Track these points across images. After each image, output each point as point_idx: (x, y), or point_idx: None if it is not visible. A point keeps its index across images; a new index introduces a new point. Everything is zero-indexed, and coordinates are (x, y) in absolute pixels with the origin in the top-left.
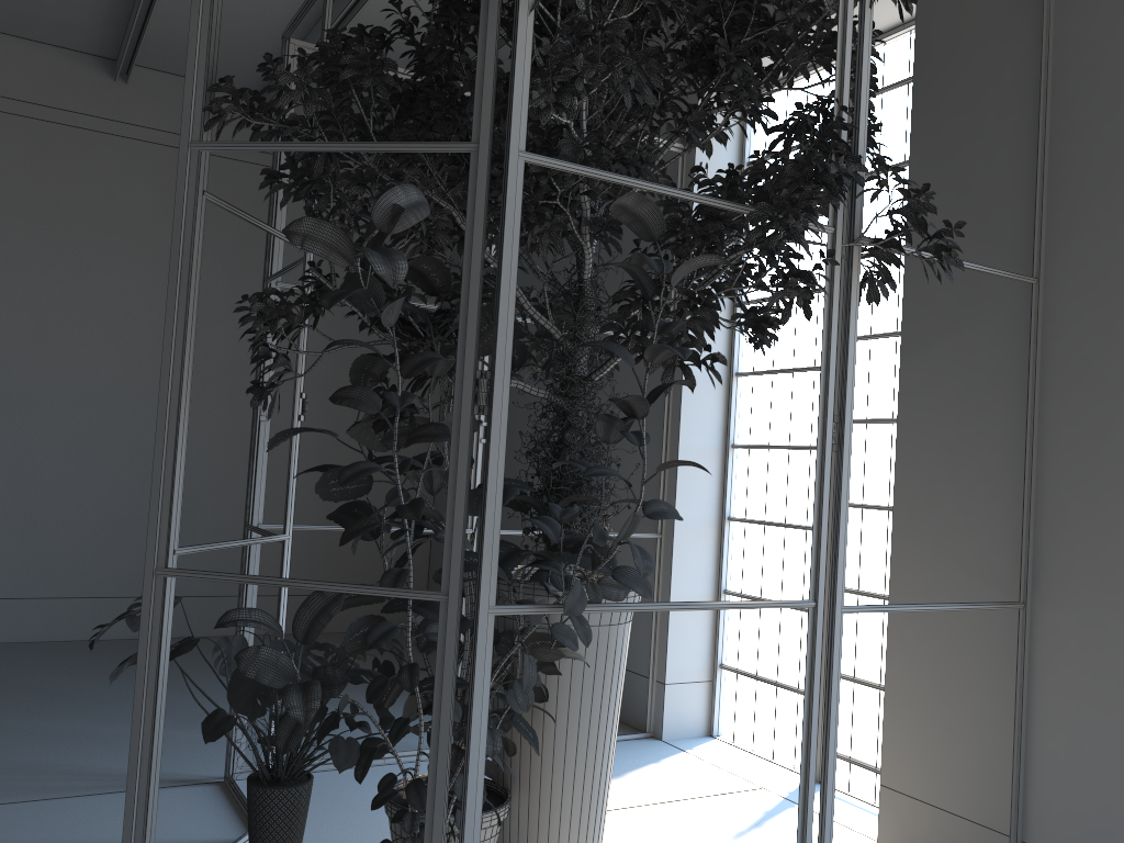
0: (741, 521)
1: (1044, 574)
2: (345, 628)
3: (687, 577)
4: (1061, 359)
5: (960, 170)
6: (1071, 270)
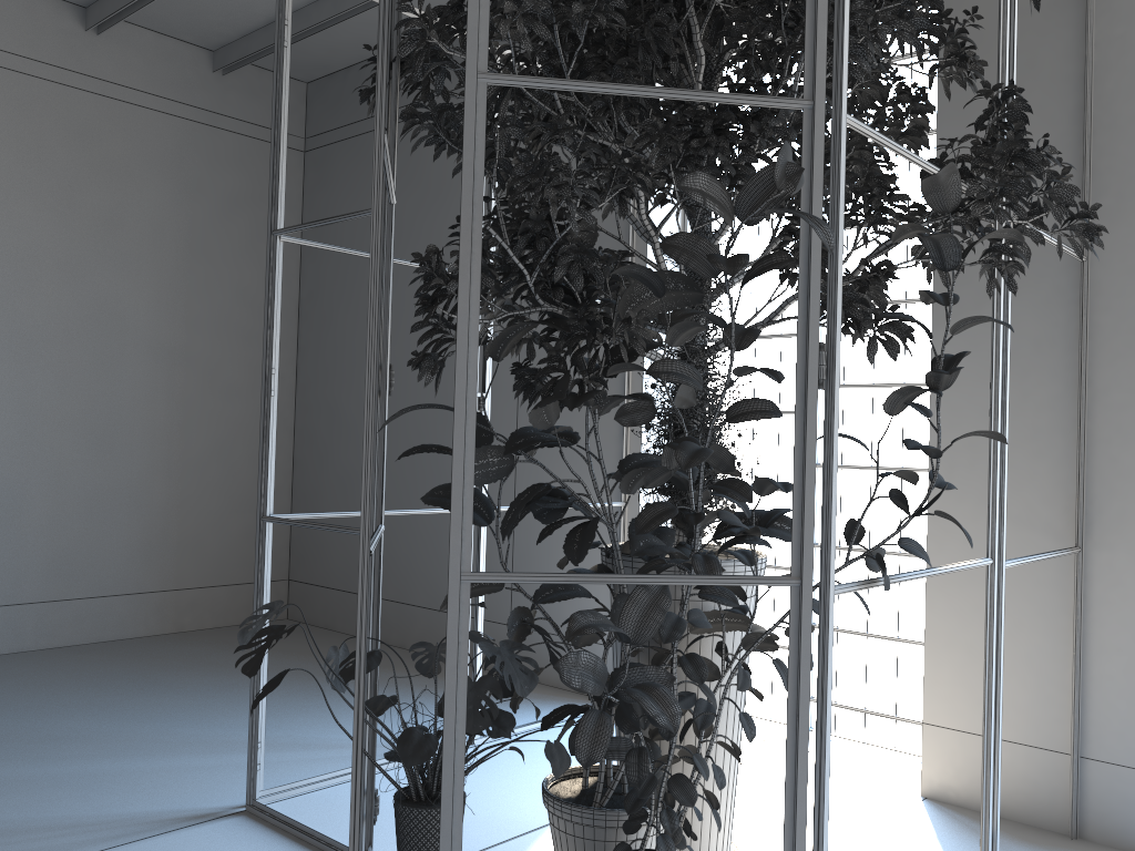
0: None
1: (1097, 521)
2: (203, 624)
3: None
4: (1111, 330)
5: None
6: (1119, 250)
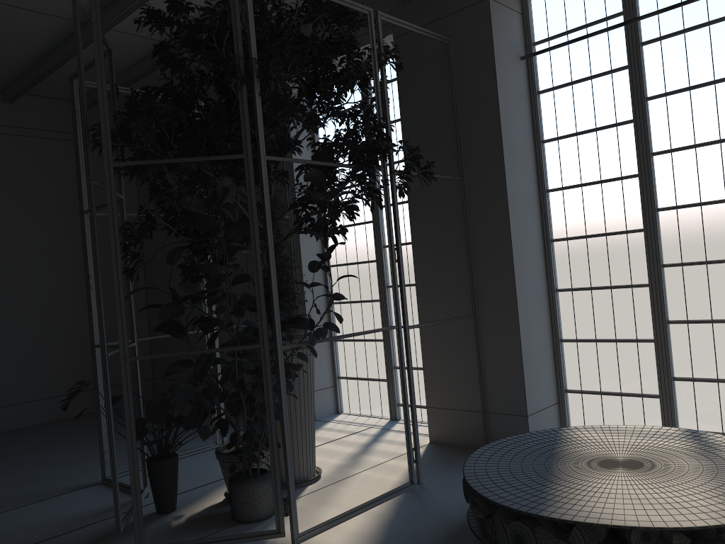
0: (338, 303)
1: (481, 301)
2: None
3: None
4: (476, 210)
5: (424, 130)
6: (475, 173)
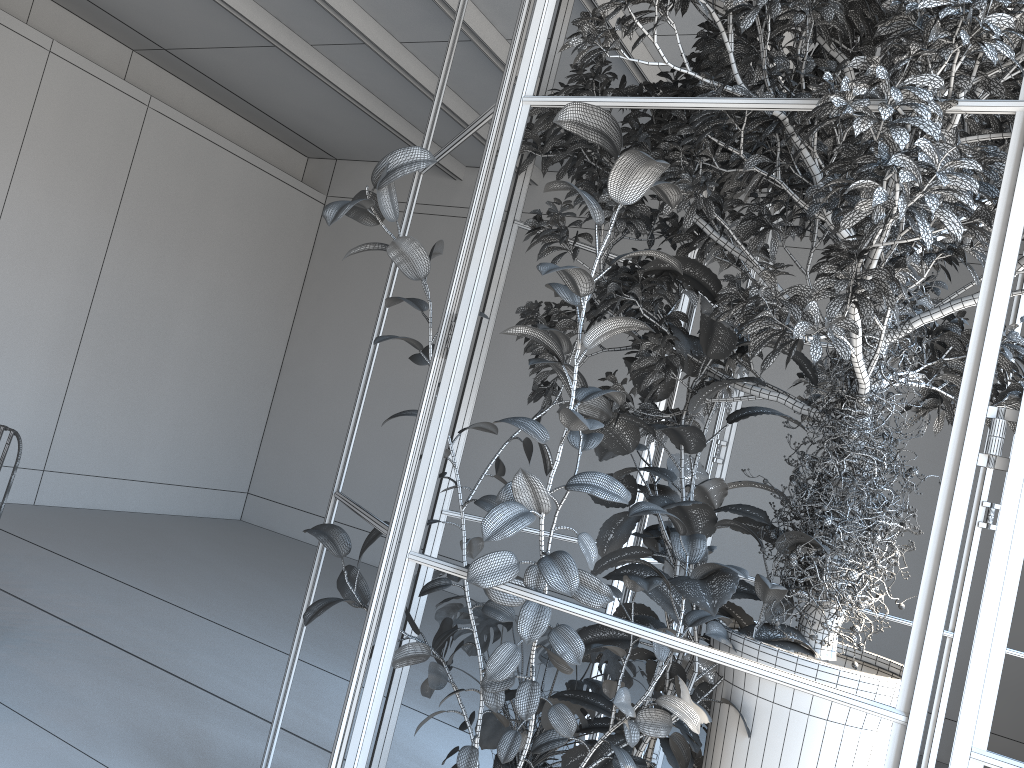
0: None
1: None
2: None
3: None
4: None
5: None
6: None
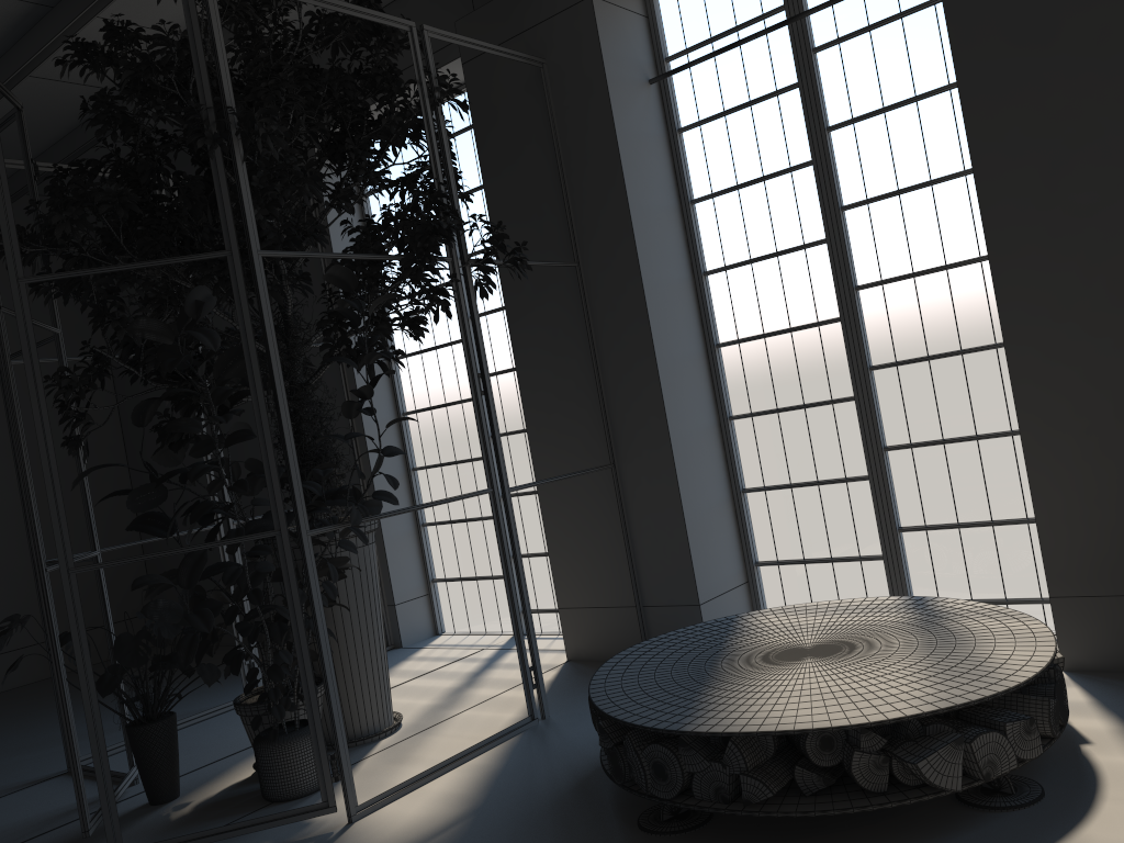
0: (423, 469)
1: (620, 443)
2: None
3: (393, 521)
4: (602, 310)
5: (519, 197)
6: (595, 255)
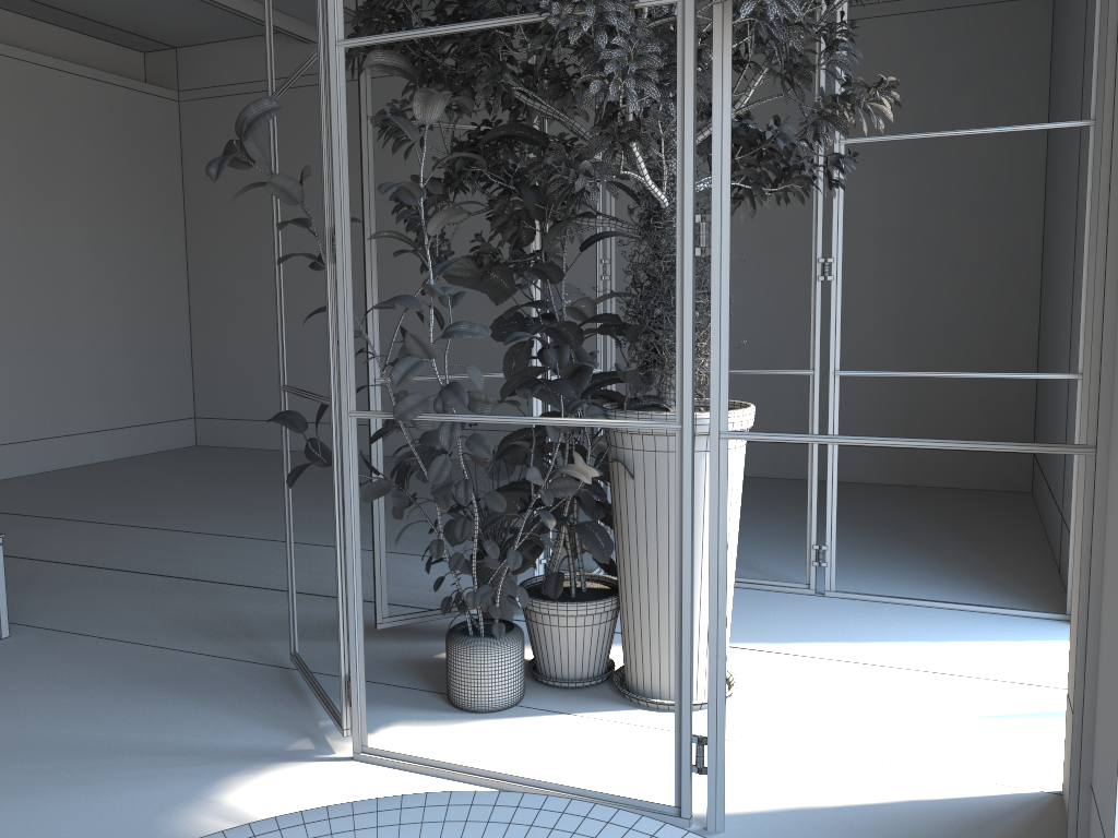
0: None
1: (1113, 404)
2: (934, 483)
3: None
4: None
5: None
6: None
